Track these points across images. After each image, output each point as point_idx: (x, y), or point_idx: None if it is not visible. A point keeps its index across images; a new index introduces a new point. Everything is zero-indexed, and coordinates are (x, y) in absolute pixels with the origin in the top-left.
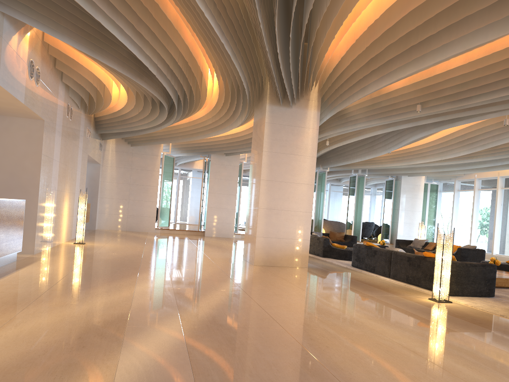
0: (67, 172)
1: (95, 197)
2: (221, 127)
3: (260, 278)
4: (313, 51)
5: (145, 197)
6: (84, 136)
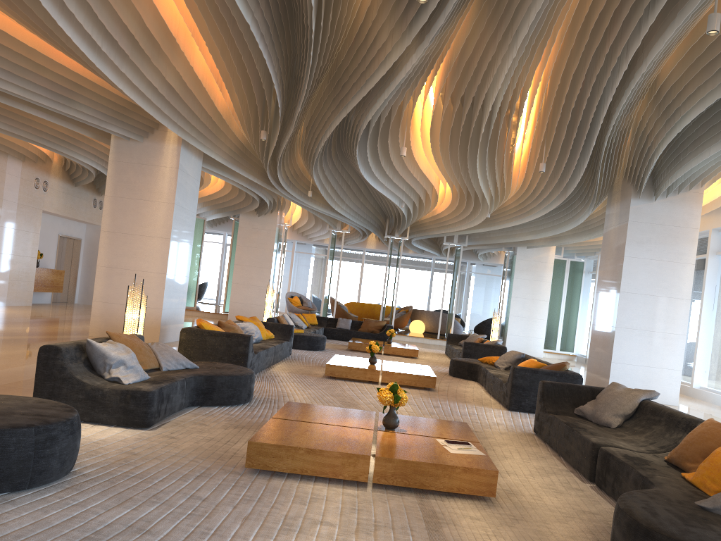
0: None
1: (94, 265)
2: None
3: (5, 340)
4: None
5: None
6: (23, 187)
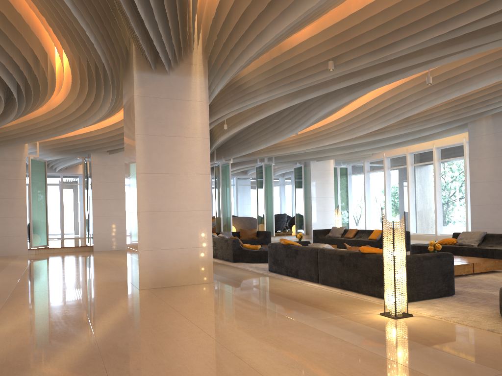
0: None
1: None
2: (89, 115)
3: (140, 315)
4: None
5: (10, 213)
6: None
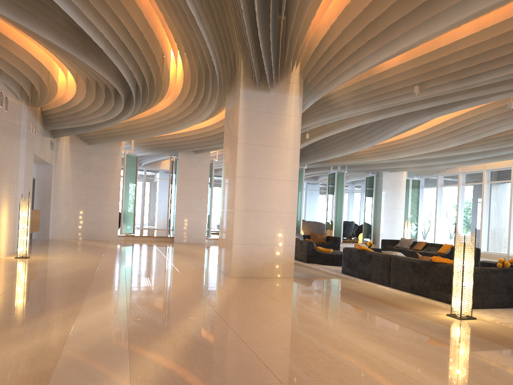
0: (5, 174)
1: (47, 202)
2: (188, 119)
3: (240, 296)
4: (295, 22)
5: (105, 201)
6: (27, 131)
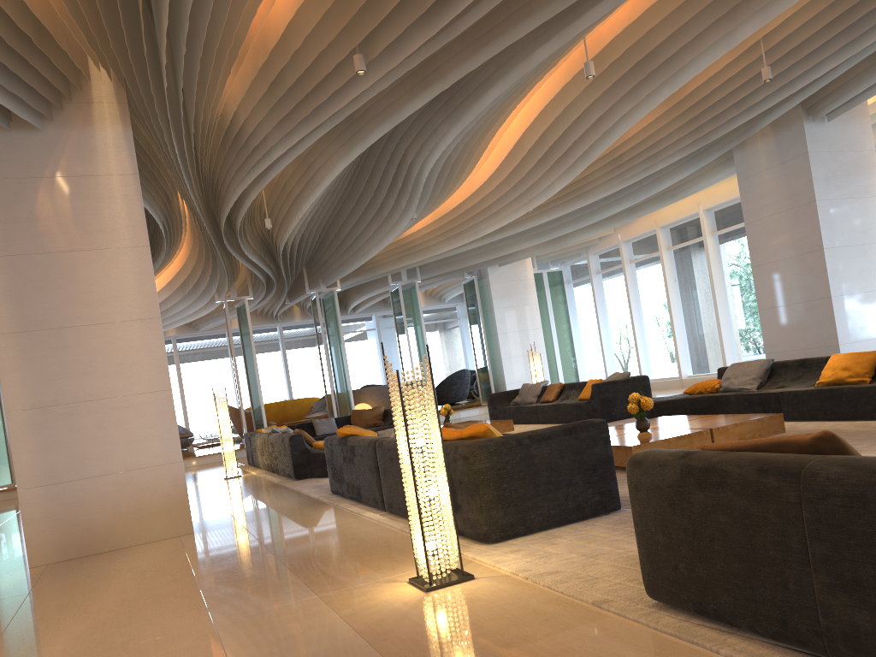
0: None
1: None
2: None
3: None
4: None
5: None
6: None
